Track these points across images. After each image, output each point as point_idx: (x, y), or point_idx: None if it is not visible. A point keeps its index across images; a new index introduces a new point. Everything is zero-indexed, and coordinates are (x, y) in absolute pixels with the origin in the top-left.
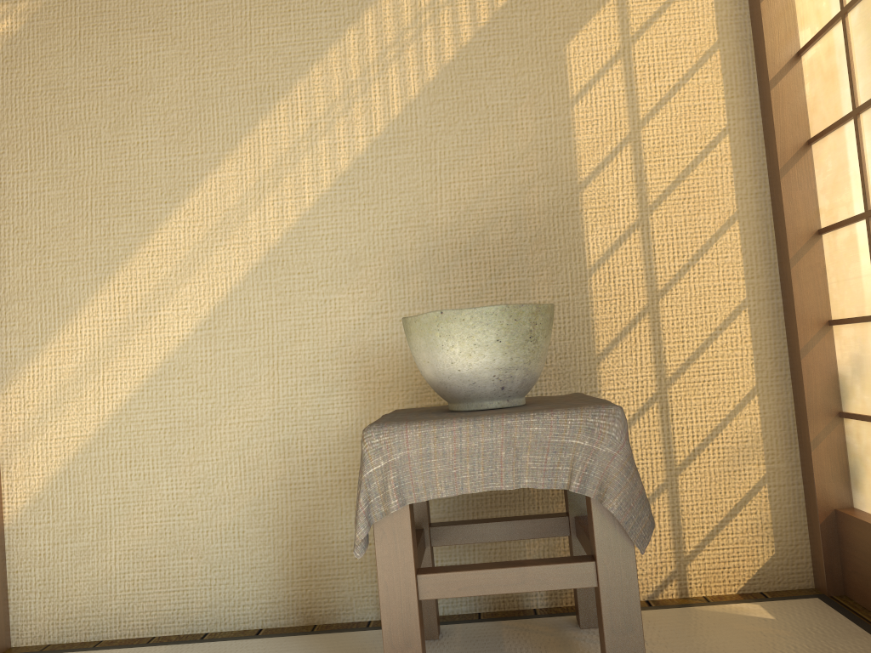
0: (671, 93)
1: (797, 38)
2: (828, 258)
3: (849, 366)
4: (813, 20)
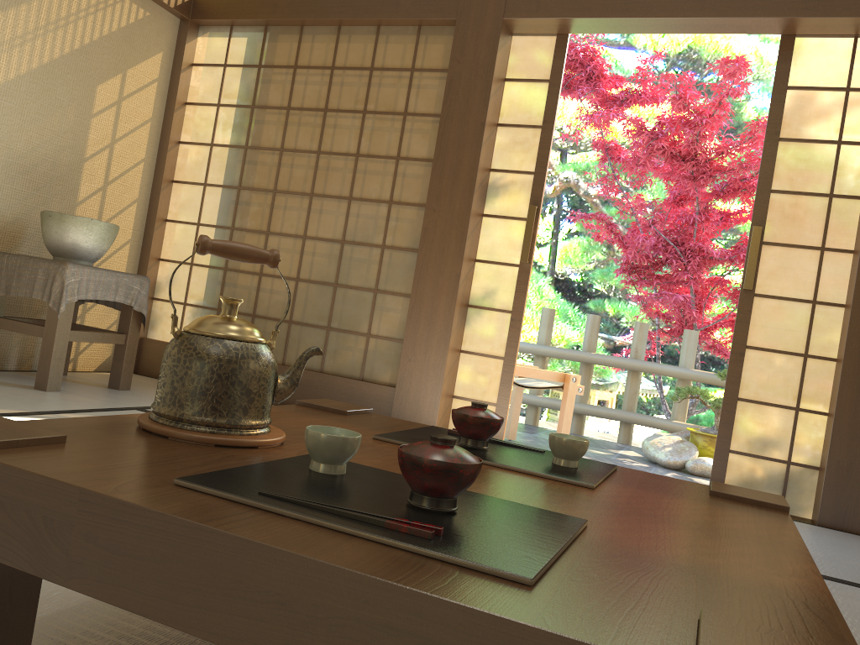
0: (130, 132)
1: (181, 135)
2: (168, 232)
3: (165, 279)
4: (193, 135)
